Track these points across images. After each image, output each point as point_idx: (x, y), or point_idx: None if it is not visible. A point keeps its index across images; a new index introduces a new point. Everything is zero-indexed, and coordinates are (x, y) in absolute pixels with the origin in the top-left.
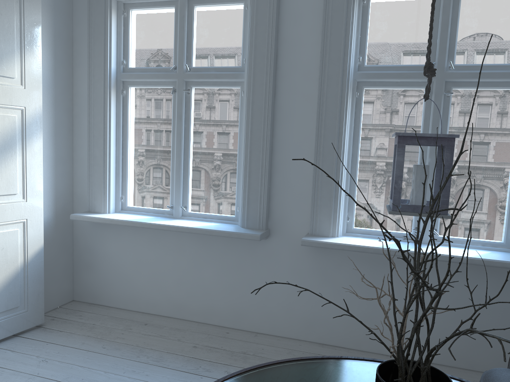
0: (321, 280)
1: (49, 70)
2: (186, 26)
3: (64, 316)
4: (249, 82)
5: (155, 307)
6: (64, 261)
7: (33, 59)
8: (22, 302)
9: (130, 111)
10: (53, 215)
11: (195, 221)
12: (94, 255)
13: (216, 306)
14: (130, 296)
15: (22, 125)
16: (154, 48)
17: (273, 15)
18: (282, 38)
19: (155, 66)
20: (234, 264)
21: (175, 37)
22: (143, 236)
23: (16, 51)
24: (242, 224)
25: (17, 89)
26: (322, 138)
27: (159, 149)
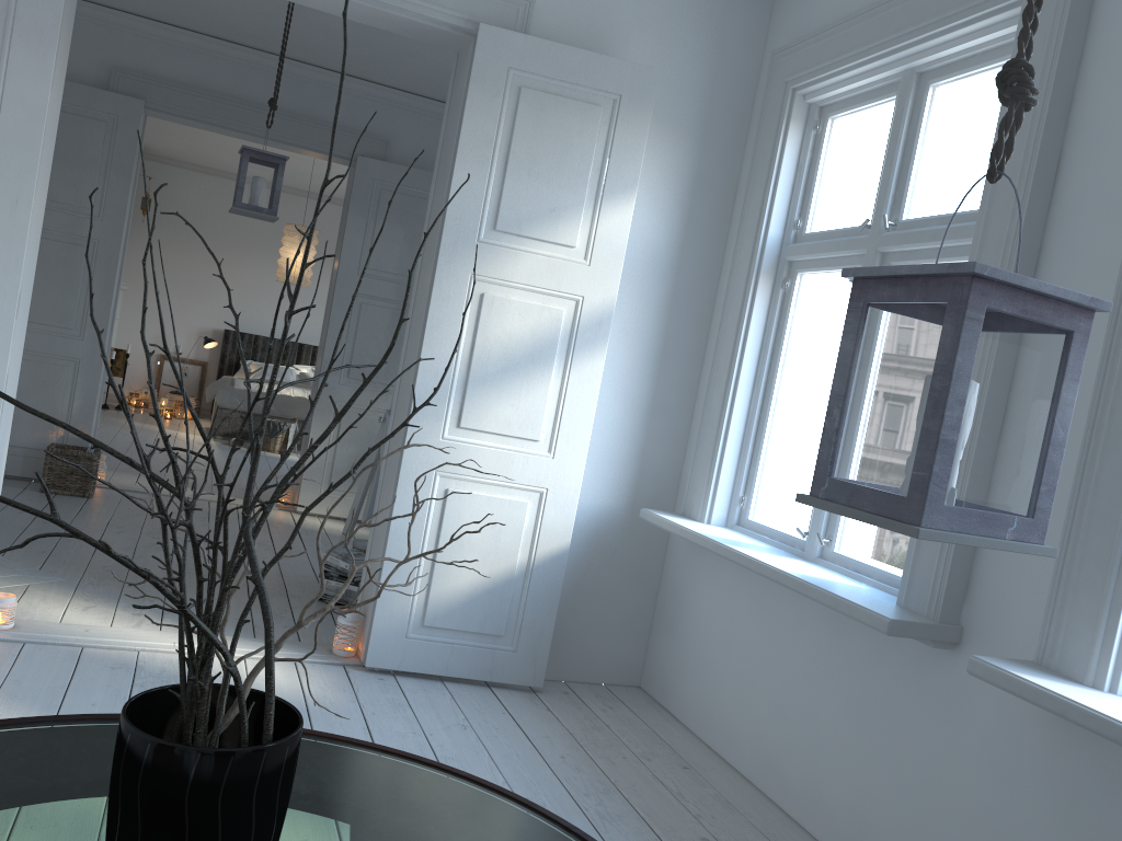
0: (1060, 820)
1: (669, 242)
2: (902, 131)
3: (588, 696)
4: (975, 241)
5: (733, 749)
6: (634, 603)
7: (615, 218)
8: (509, 632)
9: (792, 322)
10: (625, 506)
11: (829, 572)
12: (680, 607)
13: (827, 792)
14: (706, 709)
15: (572, 326)
16: (850, 189)
17: (1052, 65)
18: (1078, 121)
19: (845, 227)
20: (878, 700)
21: (883, 159)
22: (747, 584)
23: (586, 203)
24: (899, 596)
25: (574, 265)
26: (1115, 383)
27: (818, 404)
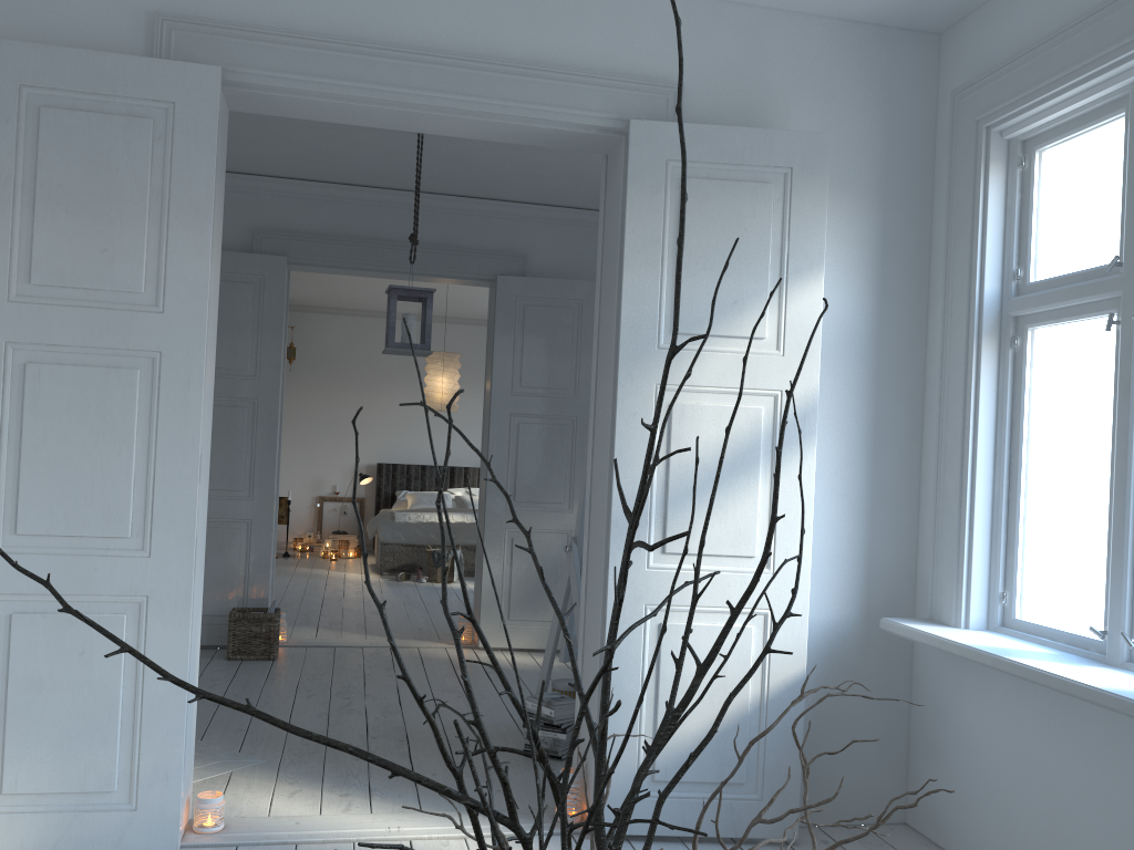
0: None
1: (864, 316)
2: None
3: (851, 844)
4: None
5: None
6: (885, 725)
7: (804, 299)
8: (751, 777)
9: (1031, 384)
10: (858, 616)
11: None
12: (943, 727)
13: None
14: None
15: (773, 424)
16: (1081, 225)
17: None
18: None
19: (1083, 269)
20: None
21: (1122, 185)
22: (1033, 698)
23: (770, 289)
24: None
25: (766, 358)
26: None
27: (1086, 476)
